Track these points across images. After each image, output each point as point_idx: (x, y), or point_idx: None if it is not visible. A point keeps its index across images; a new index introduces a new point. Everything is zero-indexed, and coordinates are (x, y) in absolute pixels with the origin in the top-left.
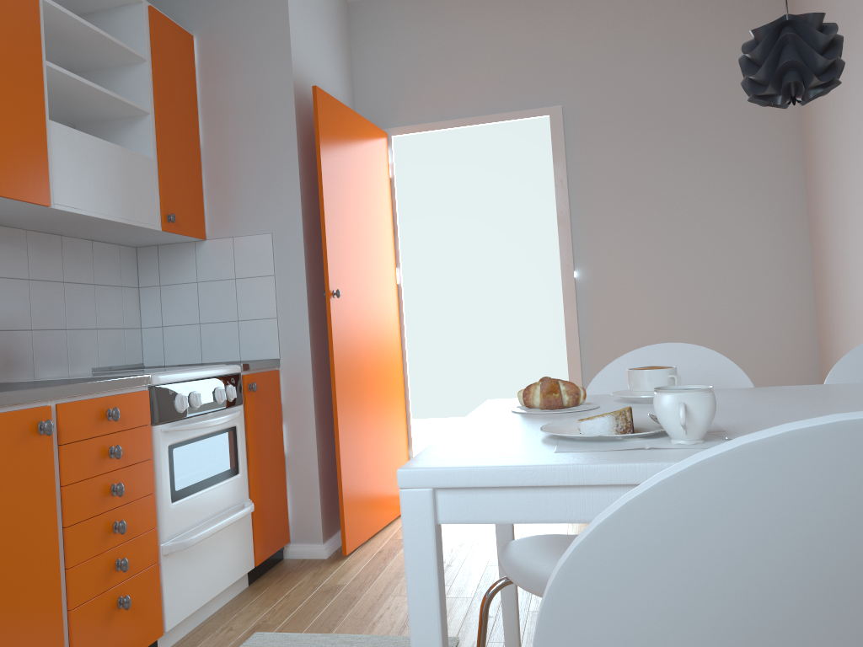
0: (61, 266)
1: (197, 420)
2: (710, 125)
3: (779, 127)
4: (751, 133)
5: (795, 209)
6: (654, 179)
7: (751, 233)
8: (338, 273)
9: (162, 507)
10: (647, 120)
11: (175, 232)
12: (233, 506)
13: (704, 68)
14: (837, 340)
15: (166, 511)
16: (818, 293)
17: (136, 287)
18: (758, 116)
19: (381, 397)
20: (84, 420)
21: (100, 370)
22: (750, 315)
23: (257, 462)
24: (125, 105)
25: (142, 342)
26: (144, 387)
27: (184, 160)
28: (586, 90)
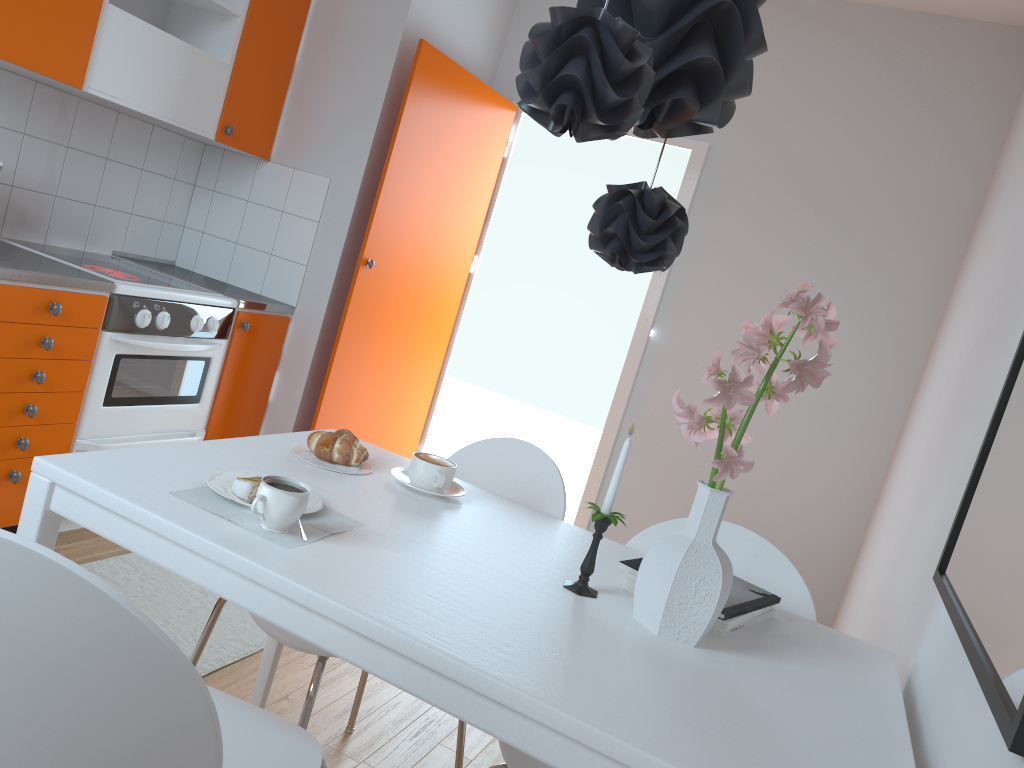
0: (109, 143)
1: (161, 340)
2: (860, 225)
3: (935, 257)
4: (901, 251)
5: (913, 354)
6: (775, 262)
7: (853, 362)
8: (382, 243)
9: (89, 407)
10: (795, 194)
11: (231, 145)
12: (181, 431)
13: (882, 159)
14: (876, 512)
15: (93, 412)
16: (892, 455)
17: (191, 184)
18: (916, 235)
19: (398, 382)
20: (21, 306)
21: (122, 255)
22: (814, 449)
23: (227, 399)
24: (212, 2)
25: (181, 241)
26: (105, 293)
27: (268, 74)
28: (744, 136)
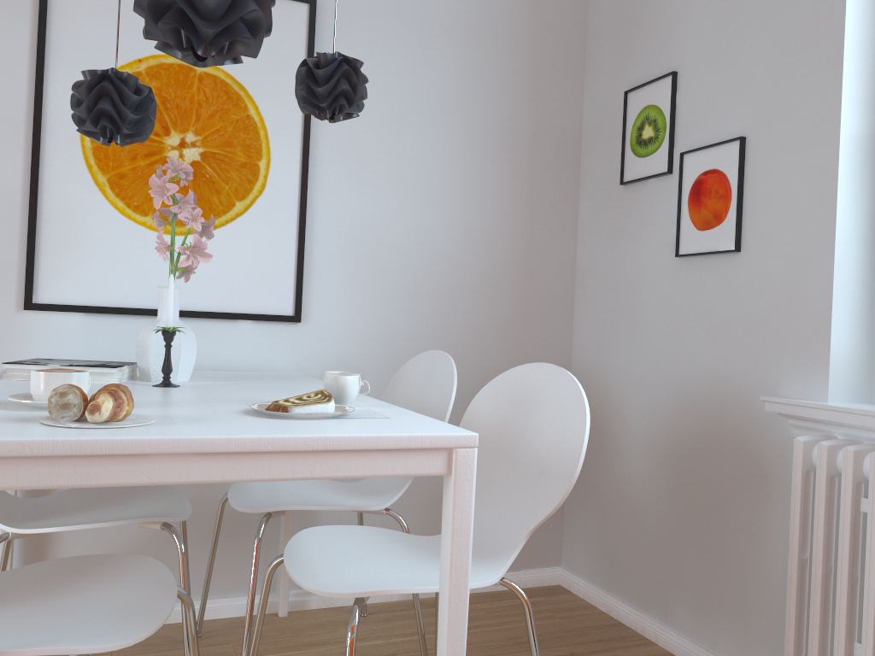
0: None
1: None
2: None
3: None
4: None
5: None
6: None
7: None
8: None
9: None
10: None
11: None
12: None
13: None
14: None
15: None
16: None
17: None
18: None
19: None
20: None
21: None
22: None
23: None
24: None
25: None
26: None
27: None
28: None
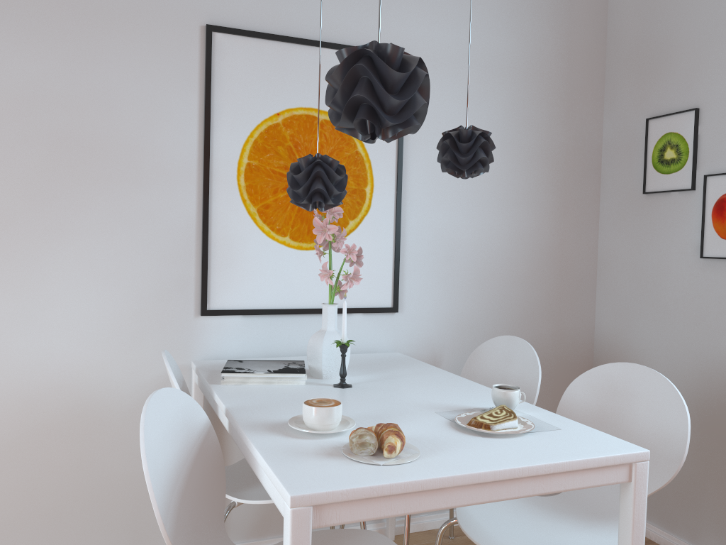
0: None
1: None
2: None
3: None
4: None
5: None
6: None
7: None
8: None
9: None
10: None
11: None
12: None
13: None
14: None
15: None
16: None
17: None
18: None
19: None
20: None
21: None
22: None
23: None
24: None
25: None
26: None
27: None
28: None
